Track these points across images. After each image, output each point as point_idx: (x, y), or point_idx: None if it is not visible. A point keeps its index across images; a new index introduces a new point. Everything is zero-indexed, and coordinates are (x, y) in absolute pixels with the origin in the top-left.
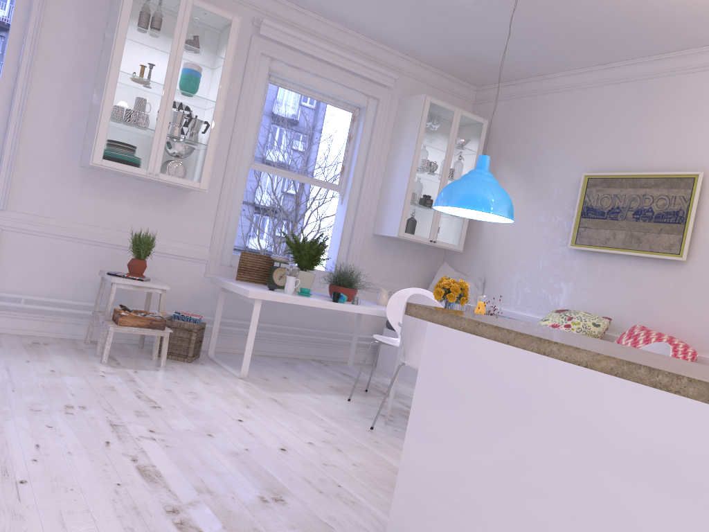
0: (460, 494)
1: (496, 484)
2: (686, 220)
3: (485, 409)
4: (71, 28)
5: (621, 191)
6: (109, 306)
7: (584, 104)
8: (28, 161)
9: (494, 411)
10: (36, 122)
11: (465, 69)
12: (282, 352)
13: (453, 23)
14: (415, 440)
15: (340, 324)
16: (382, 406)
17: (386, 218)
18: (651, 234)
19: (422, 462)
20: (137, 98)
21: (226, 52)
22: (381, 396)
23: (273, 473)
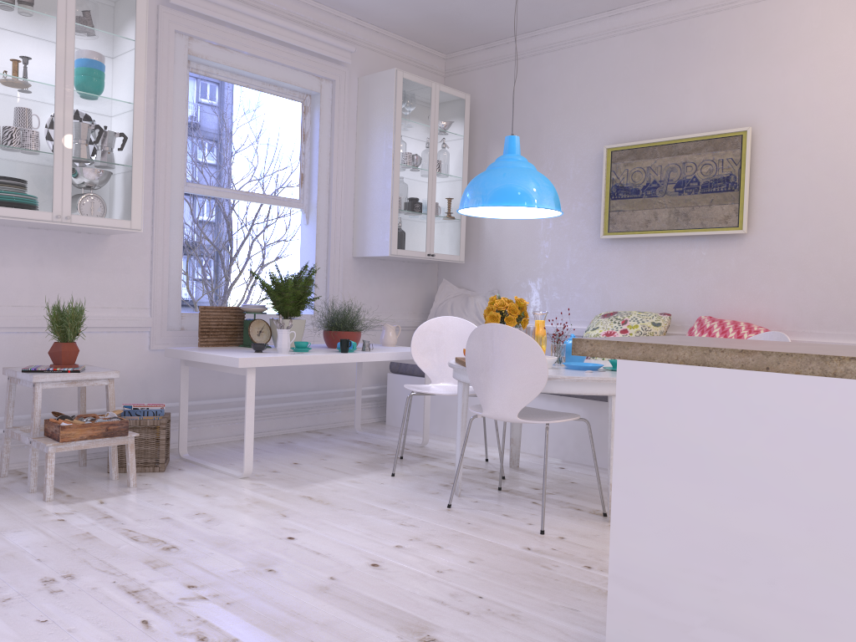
0: (726, 580)
1: (788, 557)
2: (740, 186)
3: (747, 461)
4: None
5: (656, 162)
6: (36, 417)
7: (589, 63)
8: None
9: (763, 463)
10: None
11: (435, 32)
12: (268, 431)
13: None
14: (629, 520)
15: (333, 379)
16: (458, 475)
17: (369, 234)
18: (700, 208)
19: (650, 547)
20: (19, 109)
21: (136, 32)
22: (422, 461)
23: (391, 603)
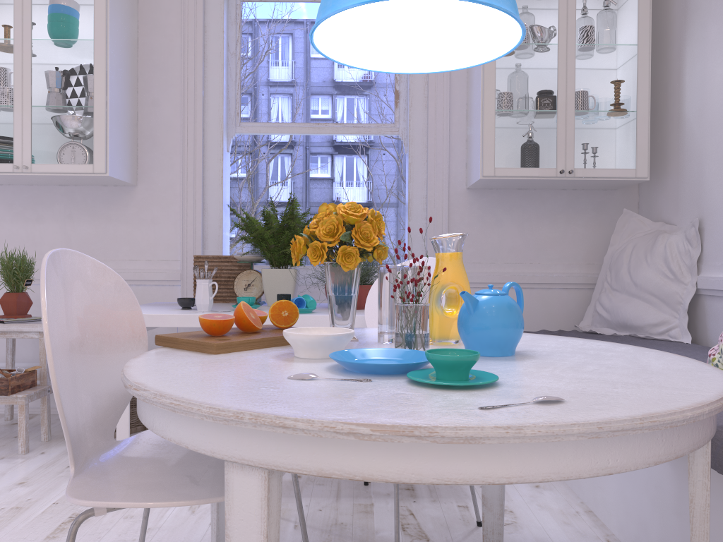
0: None
1: None
2: None
3: None
4: None
5: None
6: None
7: None
8: None
9: None
10: None
11: None
12: None
13: None
14: None
15: None
16: None
17: (472, 153)
18: None
19: None
20: None
21: None
22: (382, 496)
23: None
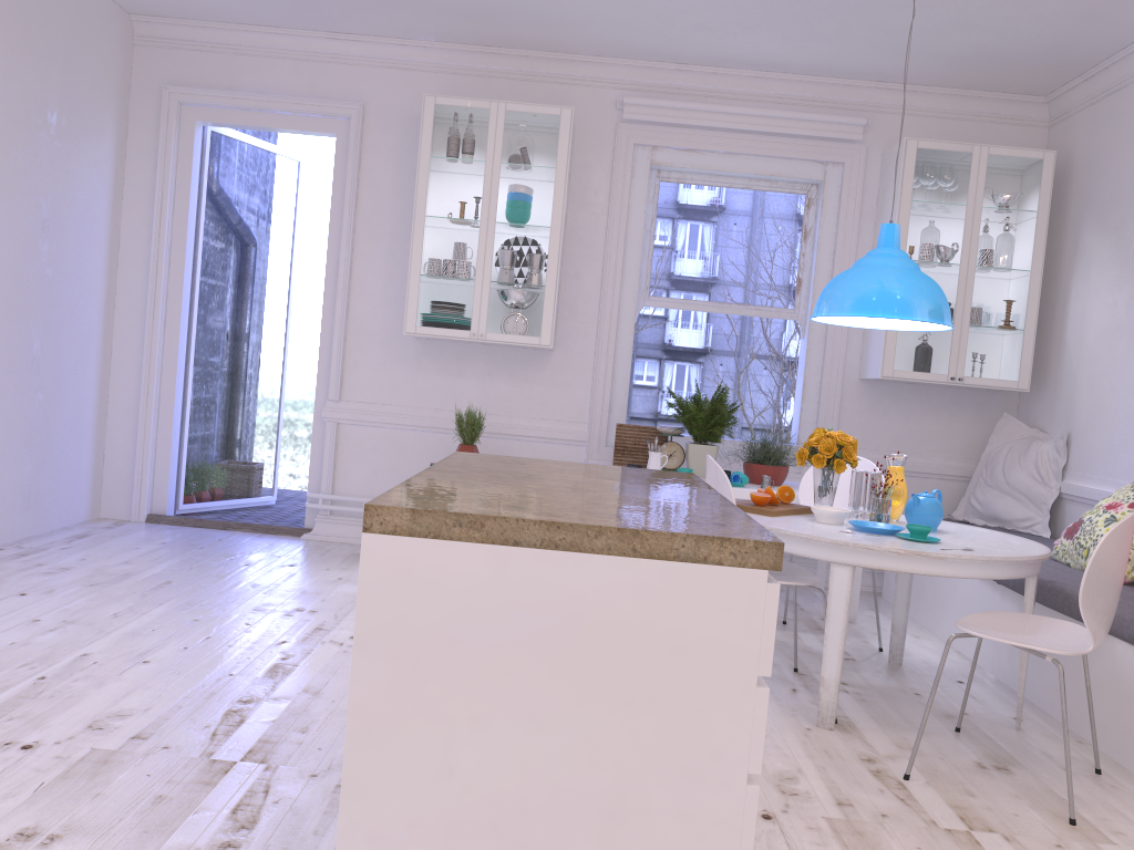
0: None
1: None
2: None
3: None
4: (390, 177)
5: None
6: None
7: None
8: (359, 341)
9: None
10: (363, 295)
11: (992, 75)
12: None
13: (889, 17)
14: None
15: None
16: None
17: (870, 350)
18: None
19: None
20: (449, 244)
21: (556, 159)
22: (801, 631)
23: None
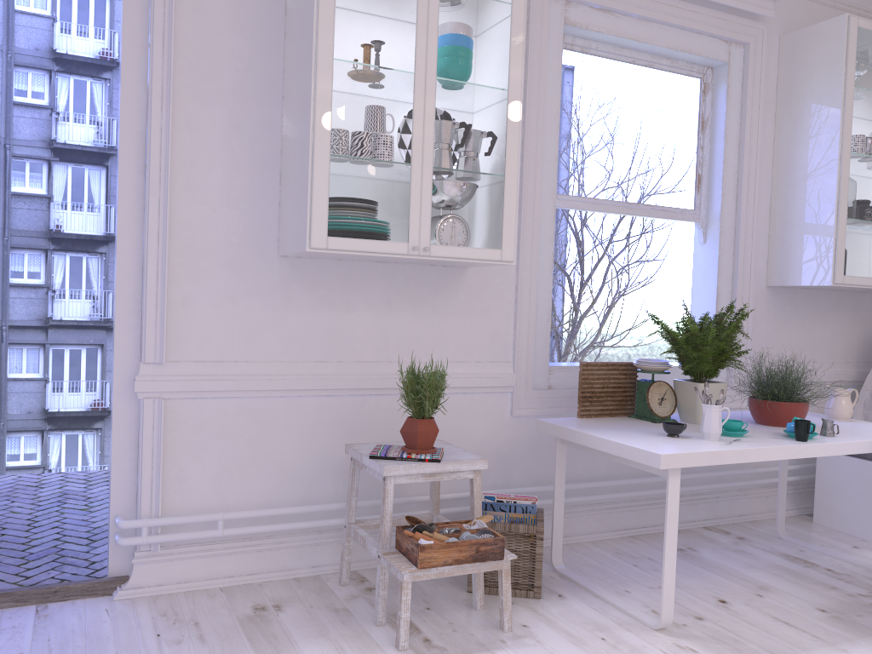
0: None
1: None
2: None
3: None
4: (227, 1)
5: None
6: (386, 523)
7: None
8: (190, 263)
9: None
10: (193, 190)
11: None
12: (653, 525)
13: None
14: None
15: None
16: None
17: (796, 254)
18: None
19: None
20: (372, 107)
21: None
22: None
23: None
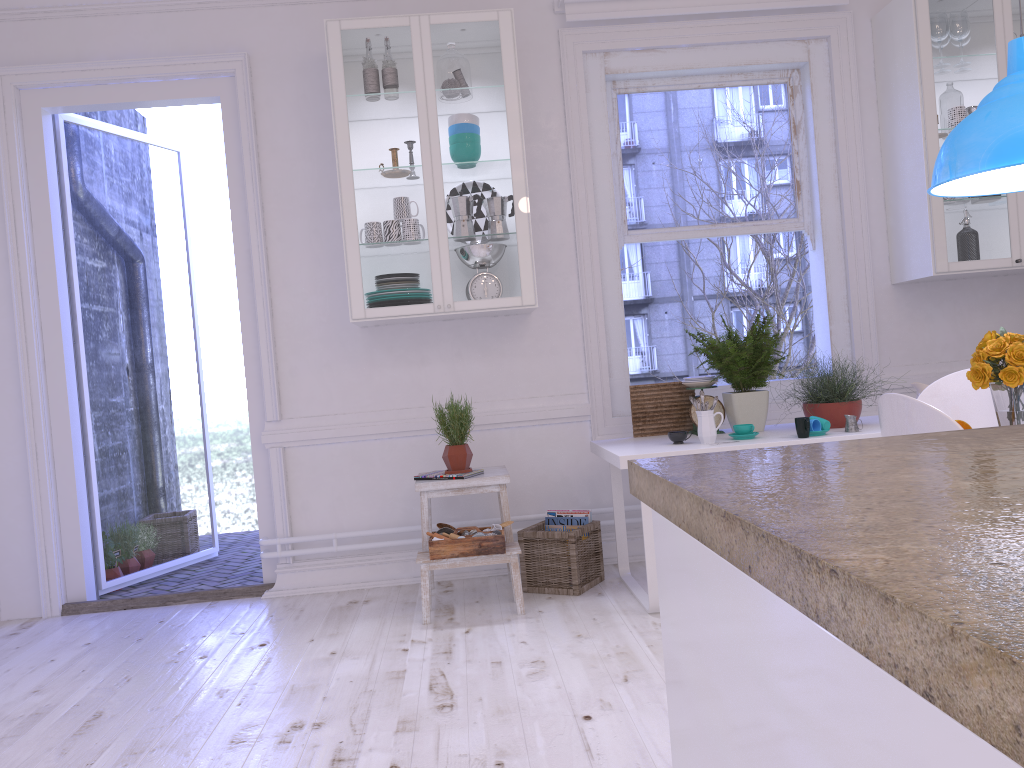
0: None
1: None
2: None
3: None
4: (296, 137)
5: None
6: (423, 529)
7: None
8: (293, 342)
9: None
10: (288, 286)
11: None
12: None
13: None
14: None
15: None
16: None
17: (906, 247)
18: None
19: None
20: (388, 201)
21: (503, 75)
22: None
23: None
